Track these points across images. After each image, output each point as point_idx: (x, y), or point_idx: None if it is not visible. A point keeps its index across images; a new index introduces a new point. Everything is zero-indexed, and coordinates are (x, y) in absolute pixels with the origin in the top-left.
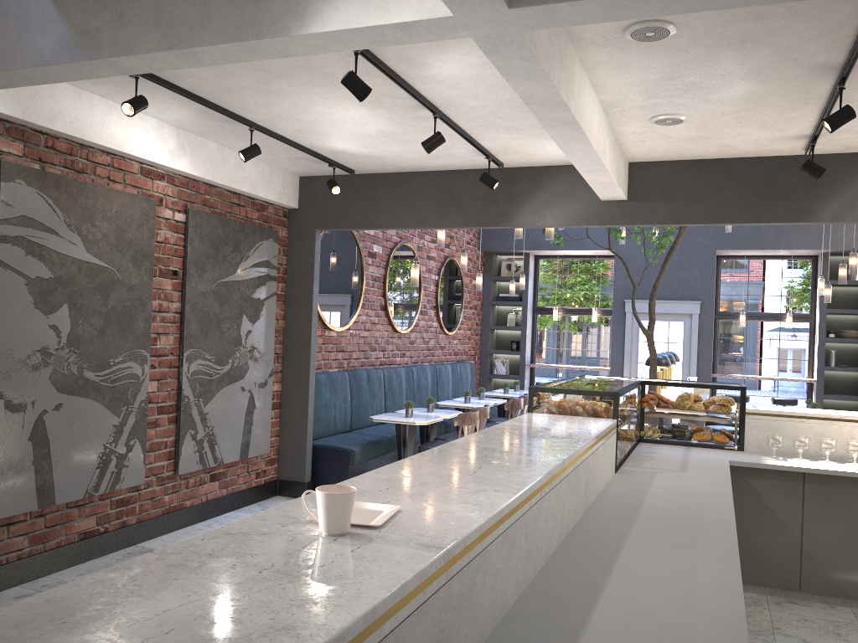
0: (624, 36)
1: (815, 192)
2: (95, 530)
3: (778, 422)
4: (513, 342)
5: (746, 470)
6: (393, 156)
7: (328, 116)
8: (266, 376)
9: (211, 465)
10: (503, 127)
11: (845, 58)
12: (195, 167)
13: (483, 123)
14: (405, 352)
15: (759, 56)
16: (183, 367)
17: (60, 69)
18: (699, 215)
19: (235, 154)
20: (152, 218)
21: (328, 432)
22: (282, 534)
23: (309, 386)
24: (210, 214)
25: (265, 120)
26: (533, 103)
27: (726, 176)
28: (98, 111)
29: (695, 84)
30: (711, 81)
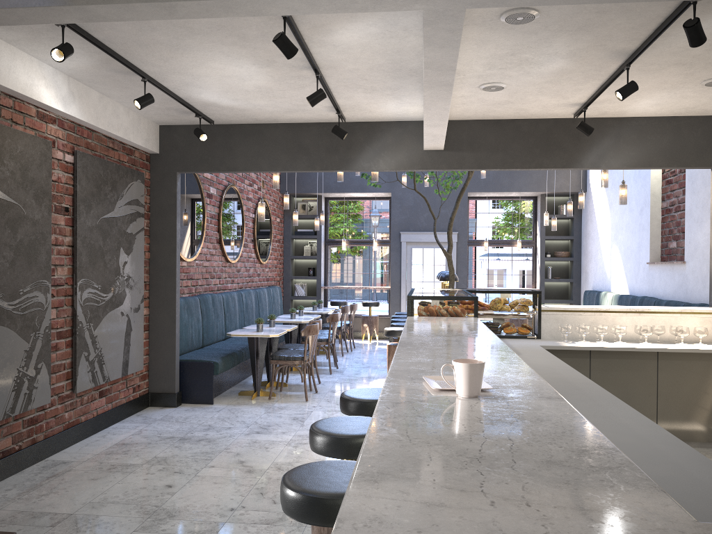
0: (499, 19)
1: (579, 146)
2: (11, 448)
3: (564, 316)
4: (310, 268)
5: (550, 351)
6: (256, 109)
7: (219, 72)
8: (138, 302)
9: (101, 383)
10: (363, 88)
11: (638, 46)
12: (82, 112)
13: (349, 83)
14: (234, 279)
15: (583, 41)
16: (77, 296)
17: (25, 13)
18: (498, 162)
19: (112, 103)
20: (49, 158)
21: (188, 349)
22: (436, 400)
23: (176, 309)
24: (93, 156)
25: (158, 73)
26: (430, 67)
27: (516, 132)
28: (5, 56)
29: (527, 60)
30: (540, 58)
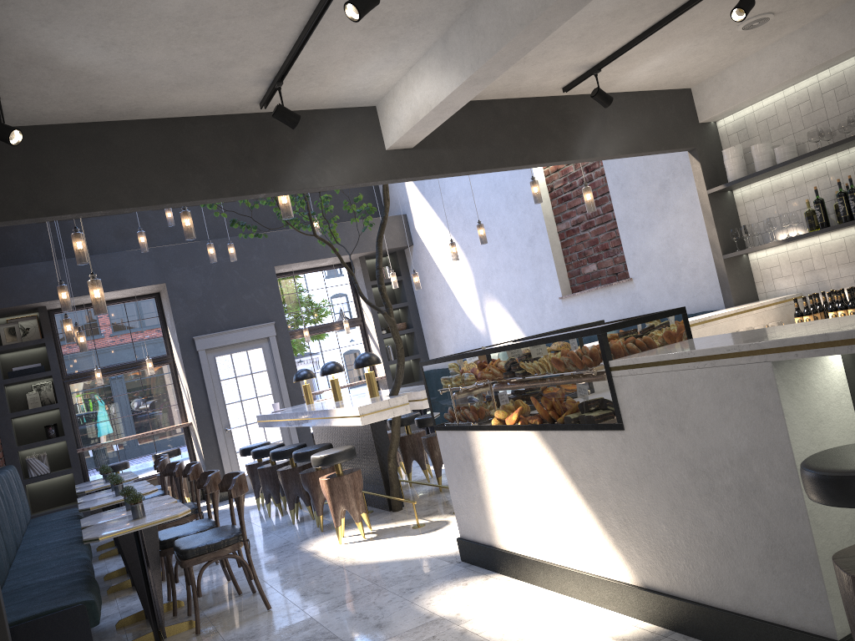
0: None
1: (569, 131)
2: None
3: None
4: (49, 426)
5: None
6: (126, 77)
7: None
8: None
9: None
10: (372, 16)
11: None
12: None
13: None
14: None
15: None
16: None
17: None
18: (485, 160)
19: None
20: None
21: None
22: None
23: None
24: None
25: None
26: None
27: (497, 118)
28: None
29: None
30: None
